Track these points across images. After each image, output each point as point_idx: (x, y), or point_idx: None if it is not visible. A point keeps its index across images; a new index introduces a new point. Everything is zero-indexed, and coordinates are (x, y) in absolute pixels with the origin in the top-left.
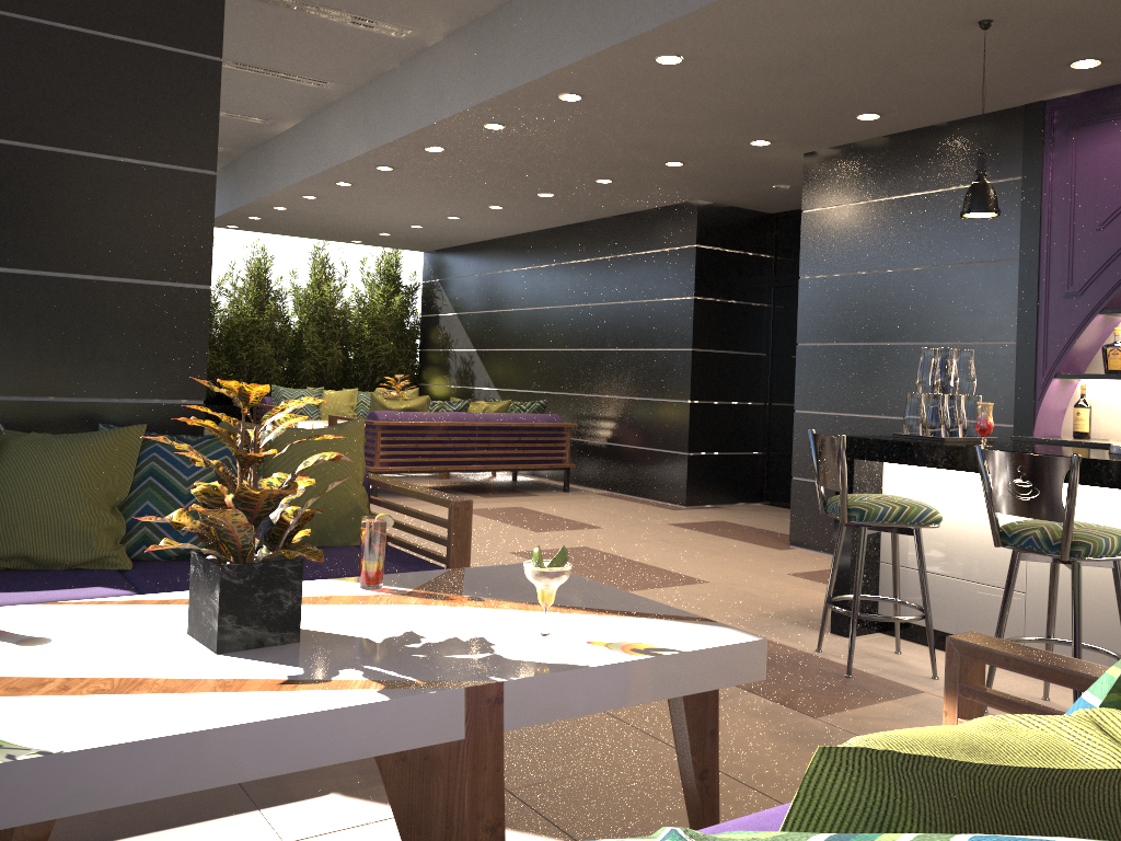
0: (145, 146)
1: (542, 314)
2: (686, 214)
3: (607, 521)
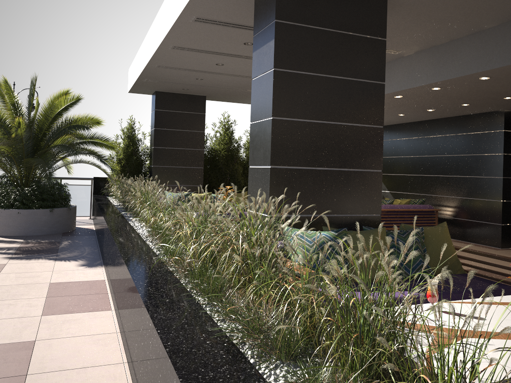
0: (361, 118)
1: (414, 159)
2: (497, 116)
3: (473, 255)
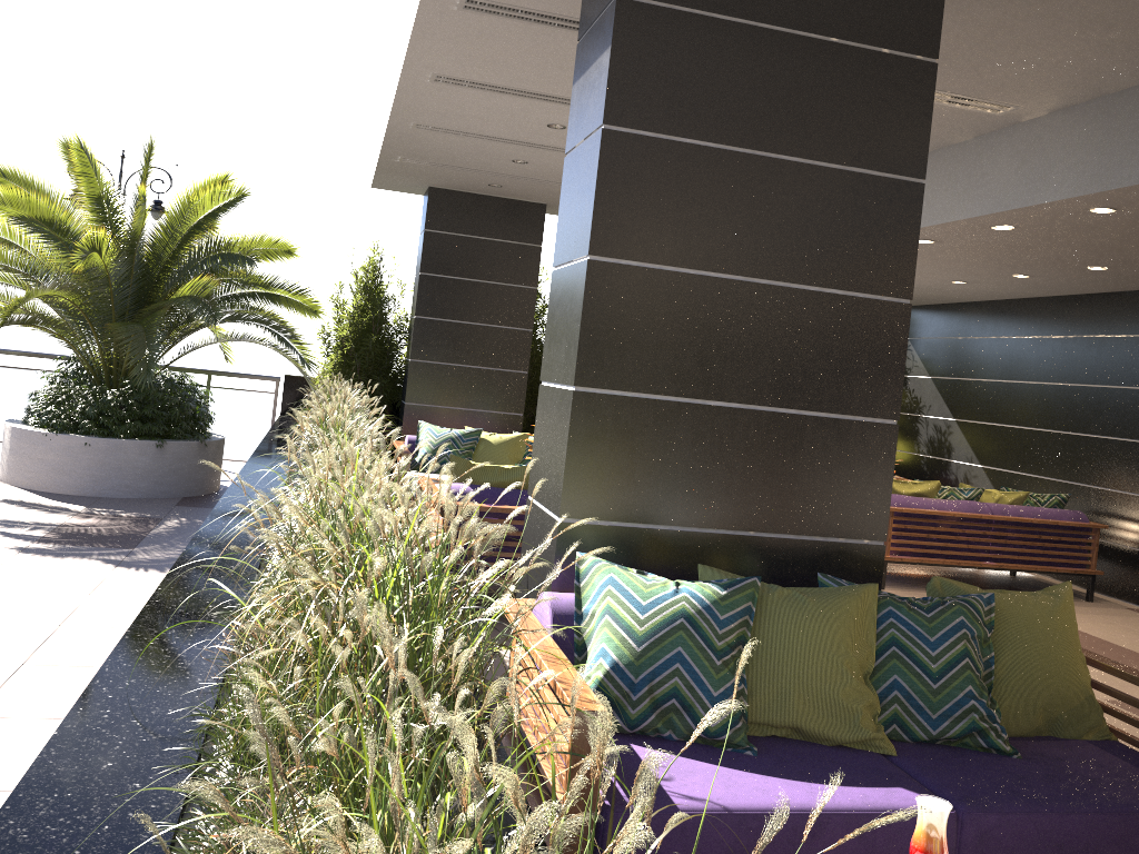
0: (848, 275)
1: (1051, 391)
2: None
3: None
